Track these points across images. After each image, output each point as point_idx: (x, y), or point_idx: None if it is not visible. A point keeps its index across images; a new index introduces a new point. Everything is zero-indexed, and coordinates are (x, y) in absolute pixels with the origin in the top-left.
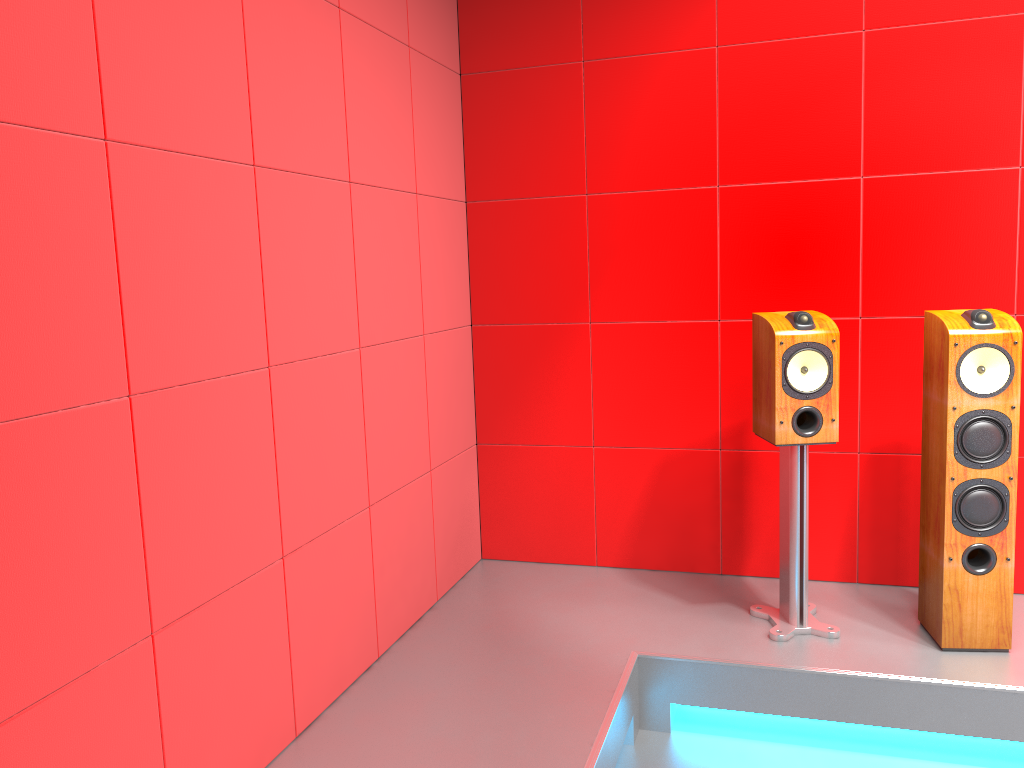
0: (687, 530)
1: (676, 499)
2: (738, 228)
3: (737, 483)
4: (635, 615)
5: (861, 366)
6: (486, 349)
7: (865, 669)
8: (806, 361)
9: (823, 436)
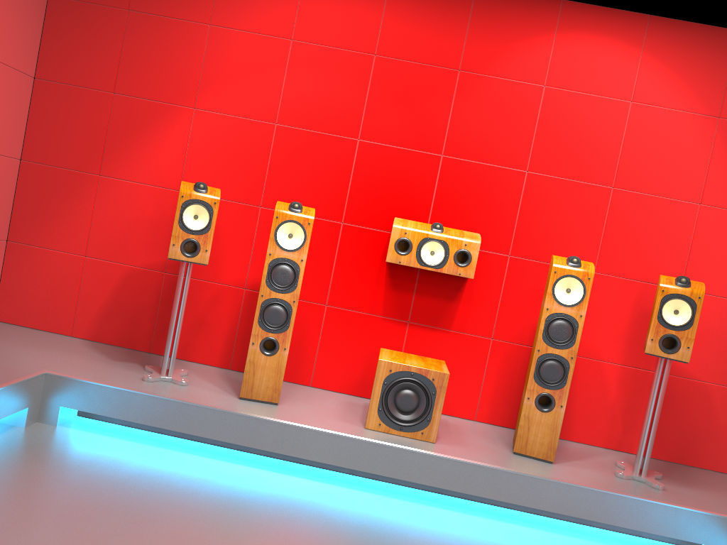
0: (134, 321)
1: (131, 300)
2: (201, 137)
3: (171, 295)
4: (68, 358)
5: (255, 236)
6: (27, 178)
7: (183, 398)
8: (198, 212)
9: (199, 259)
